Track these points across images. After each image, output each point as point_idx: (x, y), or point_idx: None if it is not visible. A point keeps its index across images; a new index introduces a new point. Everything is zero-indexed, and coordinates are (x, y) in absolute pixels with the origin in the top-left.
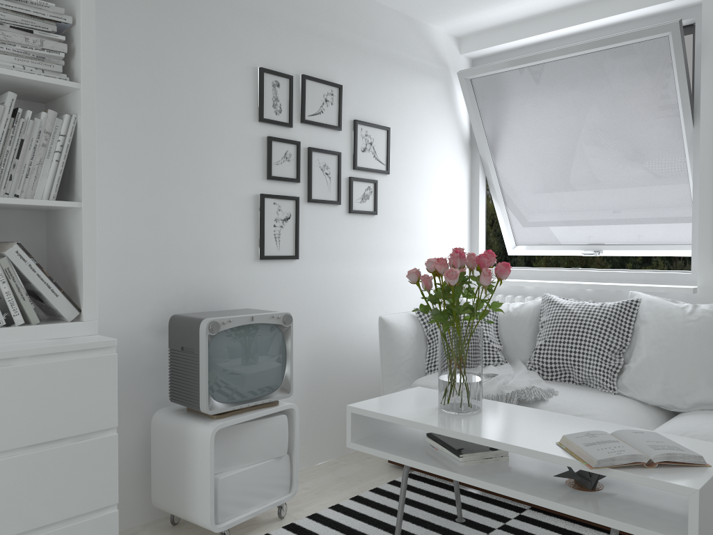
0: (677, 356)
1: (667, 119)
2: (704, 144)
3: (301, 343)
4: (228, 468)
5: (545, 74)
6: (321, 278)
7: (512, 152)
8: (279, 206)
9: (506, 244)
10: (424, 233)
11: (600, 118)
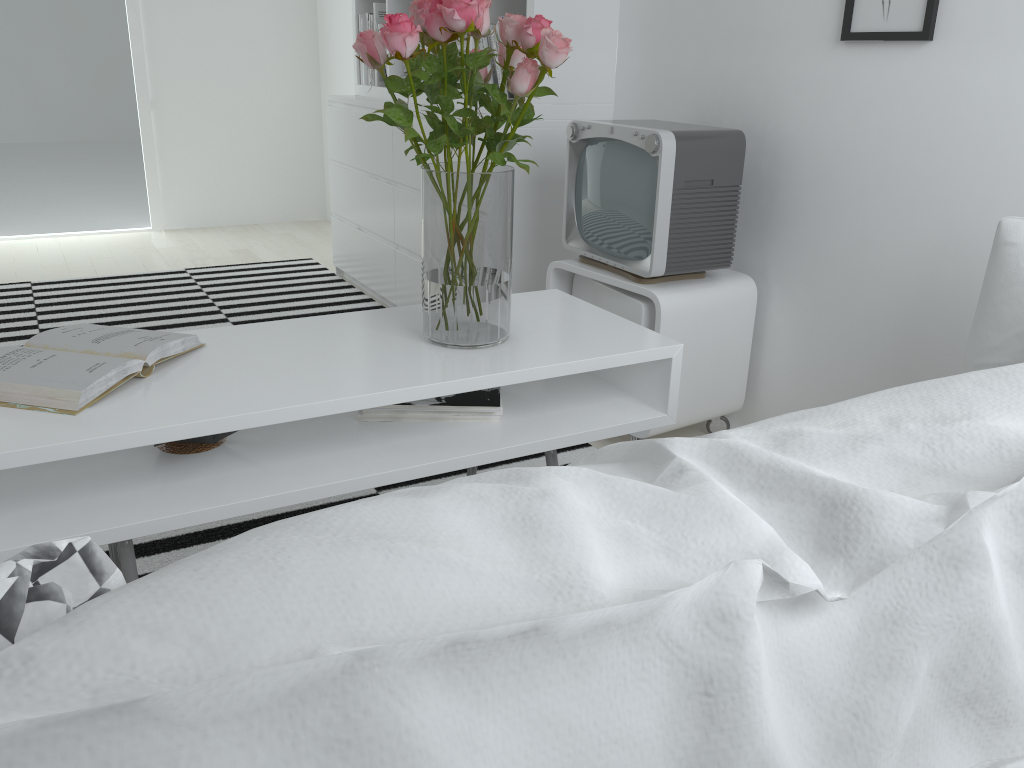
0: None
1: None
2: None
3: (906, 244)
4: None
5: None
6: (995, 94)
7: None
8: None
9: None
10: None
11: None
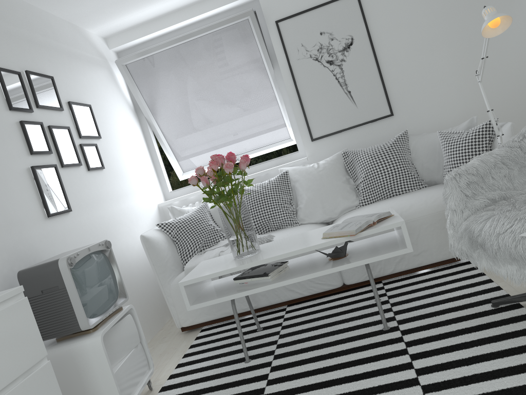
0: (323, 190)
1: (258, 68)
2: (285, 77)
3: None
4: (112, 365)
5: (178, 53)
6: (89, 222)
7: (167, 110)
8: (46, 173)
9: (177, 174)
10: (133, 176)
11: (220, 75)
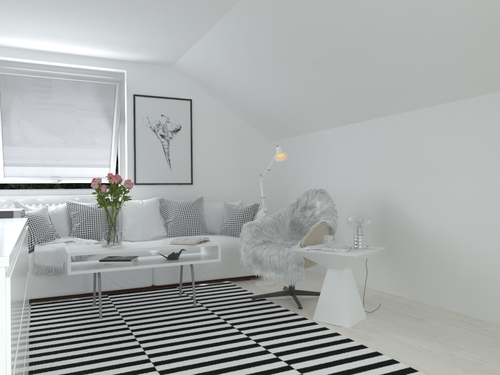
0: (144, 220)
1: (108, 120)
2: (128, 134)
3: None
4: None
5: (51, 84)
6: None
7: (17, 122)
8: None
9: None
10: None
11: (76, 113)
